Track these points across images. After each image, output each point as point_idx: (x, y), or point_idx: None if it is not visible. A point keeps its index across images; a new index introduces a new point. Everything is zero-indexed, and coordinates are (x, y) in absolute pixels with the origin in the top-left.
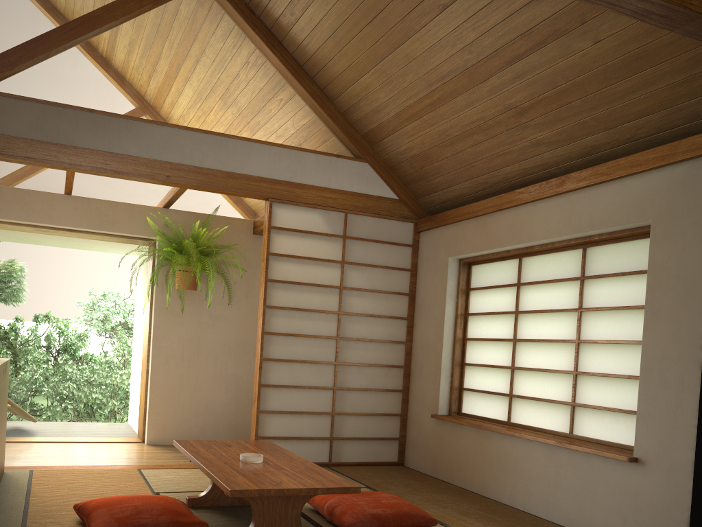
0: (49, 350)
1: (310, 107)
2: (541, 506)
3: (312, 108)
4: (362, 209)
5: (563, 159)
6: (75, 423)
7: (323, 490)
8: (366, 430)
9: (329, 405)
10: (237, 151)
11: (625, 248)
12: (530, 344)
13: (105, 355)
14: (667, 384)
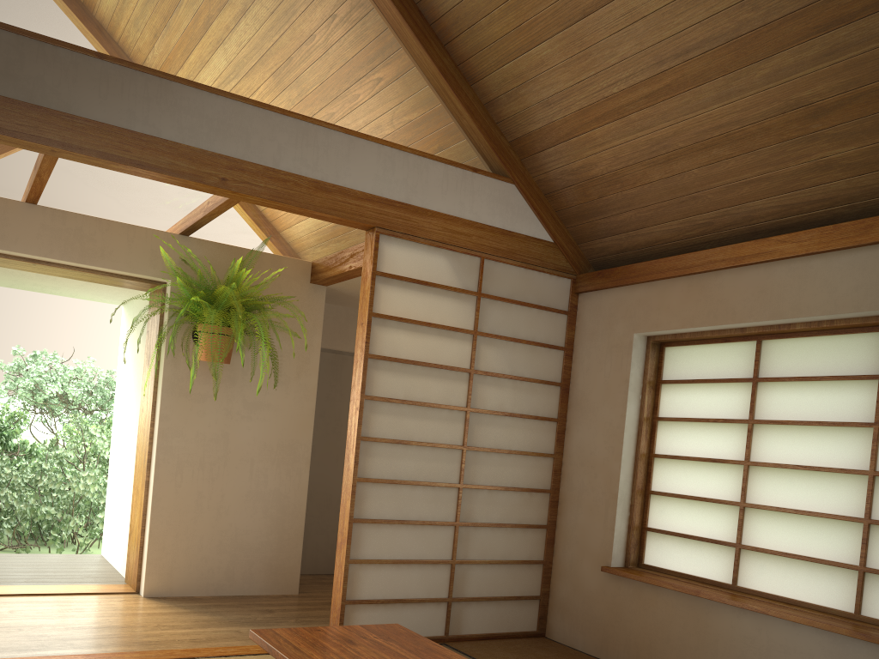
0: None
1: (435, 91)
2: None
3: (440, 92)
4: (505, 254)
5: (866, 193)
6: (20, 555)
7: None
8: (497, 586)
9: (448, 549)
10: (331, 149)
11: None
12: (776, 471)
13: (52, 446)
14: None
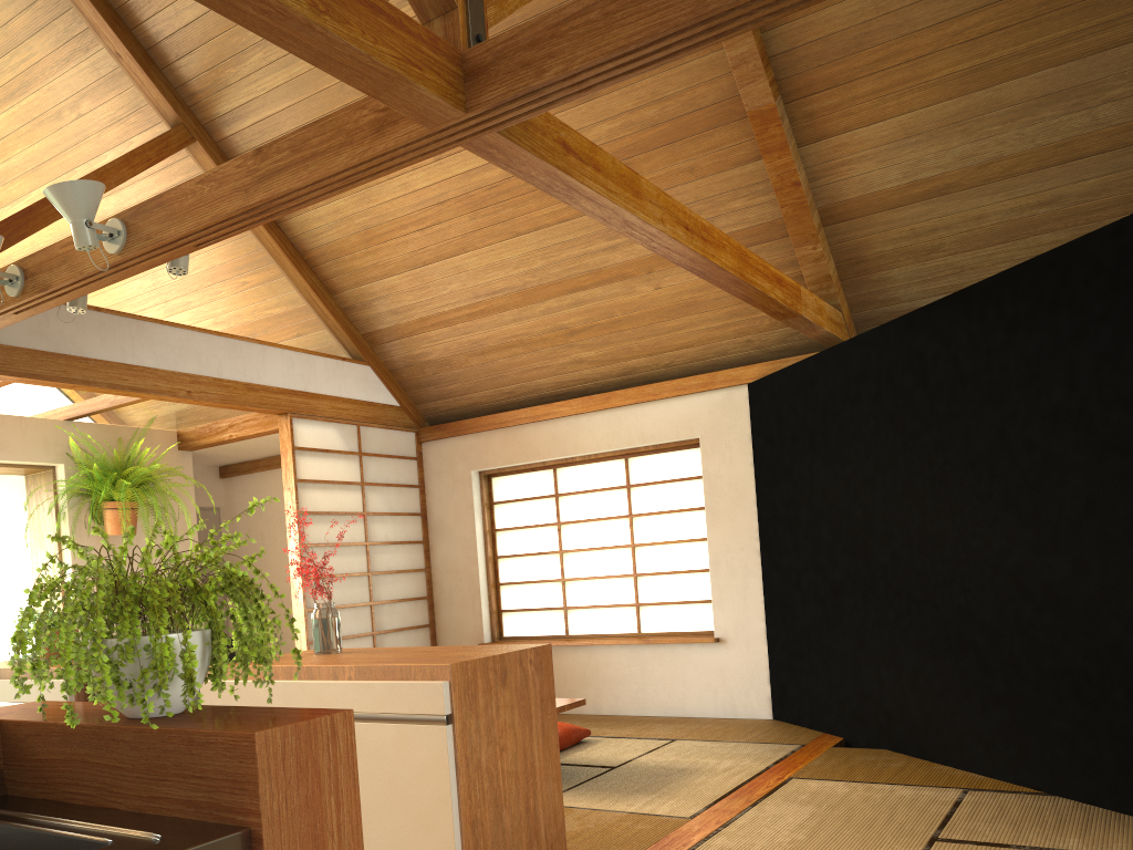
0: None
1: (306, 300)
2: (631, 705)
3: (309, 301)
4: (372, 420)
5: (603, 376)
6: None
7: (567, 706)
8: None
9: None
10: (252, 357)
11: (667, 458)
12: (580, 553)
13: None
14: (734, 572)
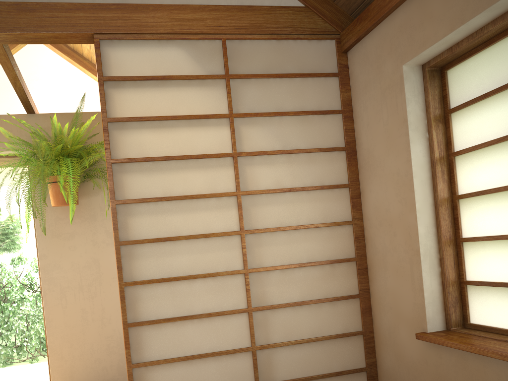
0: (31, 288)
1: None
2: None
3: None
4: (249, 30)
5: None
6: (10, 368)
7: None
8: (311, 365)
9: (245, 337)
10: None
11: None
12: None
13: None
14: None
